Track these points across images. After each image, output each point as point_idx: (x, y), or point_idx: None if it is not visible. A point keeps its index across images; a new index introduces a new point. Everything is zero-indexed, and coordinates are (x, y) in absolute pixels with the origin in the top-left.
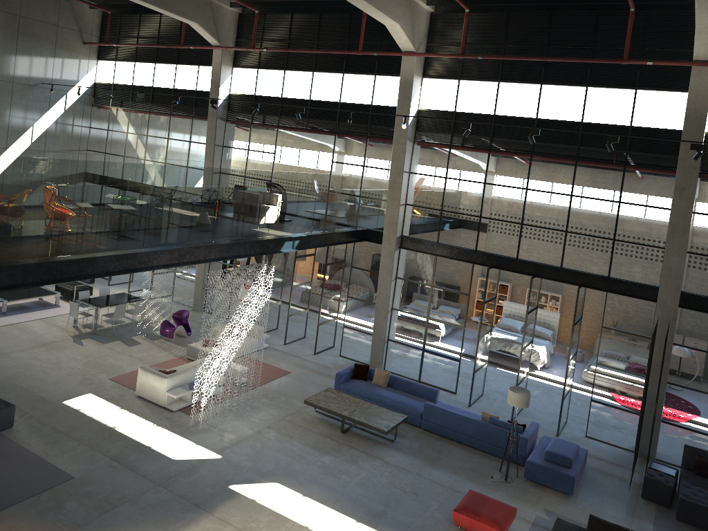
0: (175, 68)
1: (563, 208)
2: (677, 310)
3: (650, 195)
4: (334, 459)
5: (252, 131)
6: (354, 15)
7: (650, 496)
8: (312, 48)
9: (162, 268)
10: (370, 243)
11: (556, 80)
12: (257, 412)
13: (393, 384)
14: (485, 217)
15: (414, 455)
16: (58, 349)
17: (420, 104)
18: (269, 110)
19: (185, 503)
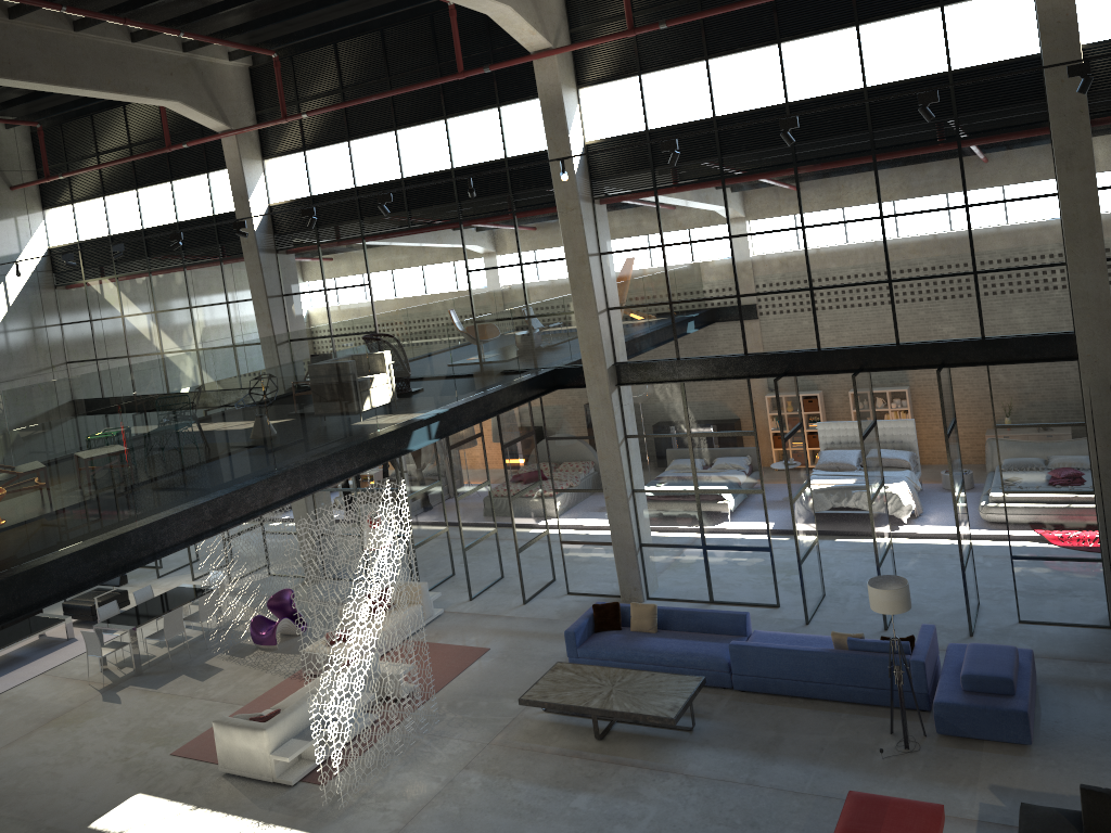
0: (170, 187)
1: (873, 243)
2: None
3: (1016, 179)
4: (595, 797)
5: (323, 256)
6: (436, 17)
7: None
8: (382, 91)
9: (184, 547)
10: (567, 390)
11: (803, 29)
12: (442, 743)
13: (668, 622)
14: (745, 294)
15: (734, 746)
16: (76, 722)
17: (585, 135)
18: (342, 214)
19: None
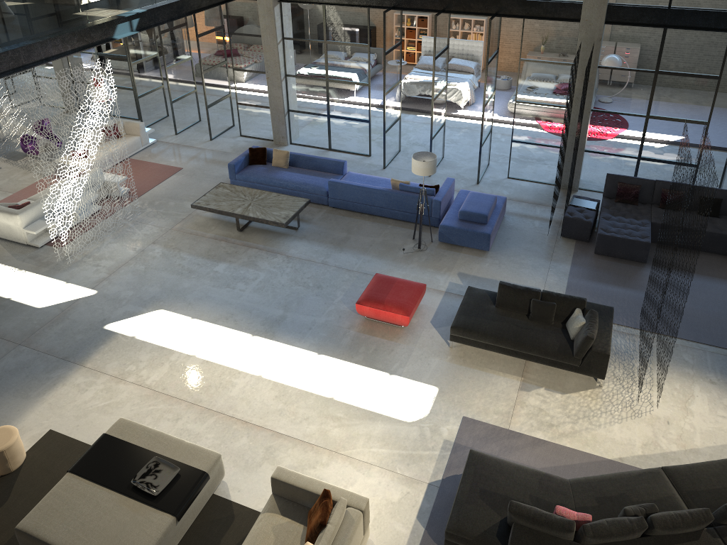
0: None
1: None
2: (602, 29)
3: None
4: (230, 265)
5: None
6: None
7: (569, 234)
8: None
9: None
10: (245, 0)
11: None
12: (141, 227)
13: (296, 162)
14: None
15: (320, 240)
16: None
17: None
18: None
19: (52, 360)
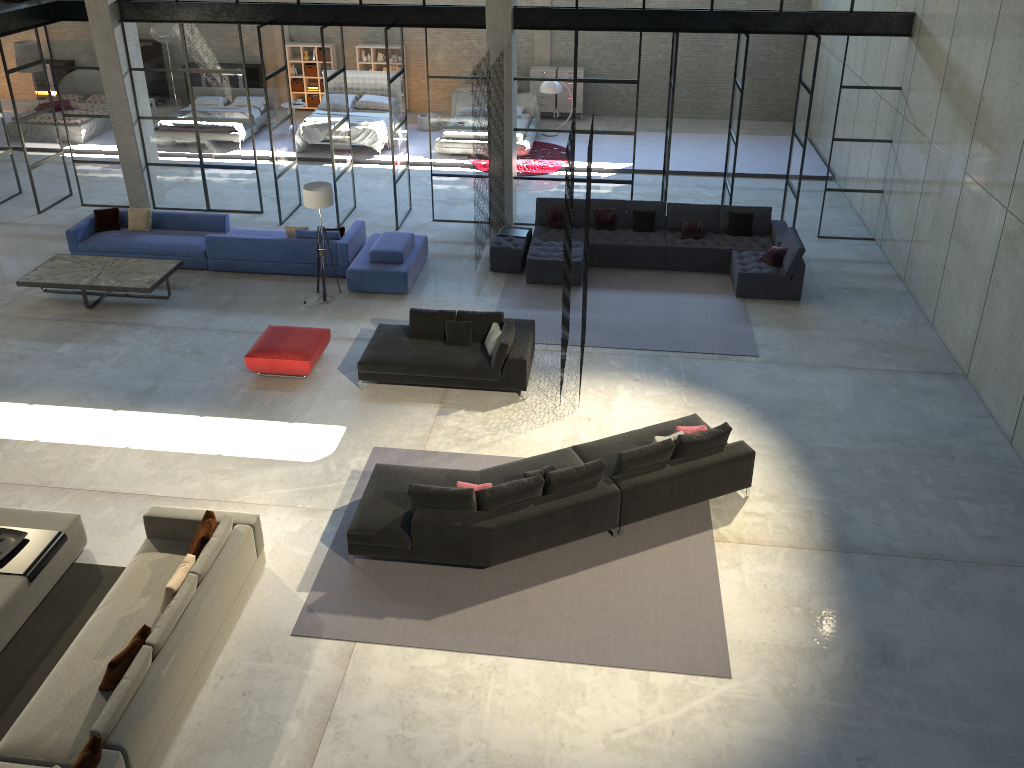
0: None
1: None
2: (511, 34)
3: None
4: (78, 345)
5: None
6: None
7: (500, 267)
8: None
9: None
10: (72, 22)
11: None
12: None
13: (161, 223)
14: None
15: (199, 306)
16: None
17: None
18: None
19: None
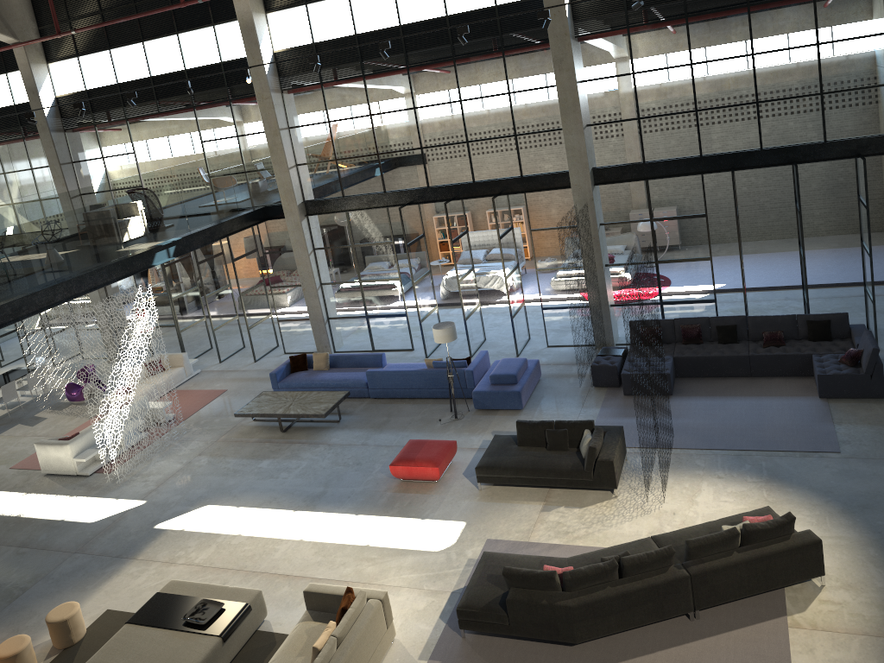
0: None
1: (457, 117)
2: (591, 190)
3: (536, 76)
4: (273, 461)
5: (99, 133)
6: None
7: (600, 383)
8: (131, 13)
9: None
10: (275, 220)
11: None
12: (187, 444)
13: (336, 363)
14: (382, 153)
15: (361, 427)
16: None
17: (274, 46)
18: (110, 103)
19: (106, 559)
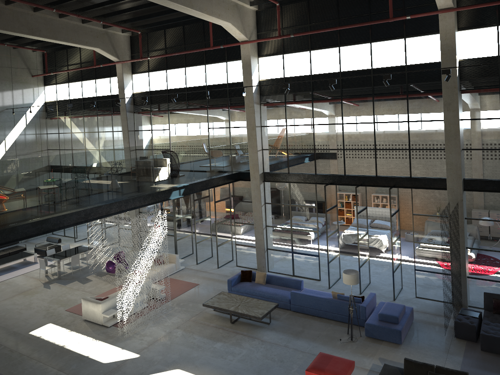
0: (95, 82)
1: (370, 133)
2: (462, 193)
3: (429, 112)
4: (224, 344)
5: (152, 116)
6: (205, 22)
7: (461, 336)
8: (181, 51)
9: (71, 226)
10: (243, 181)
11: (349, 42)
12: (170, 318)
13: (270, 281)
14: (317, 149)
15: (284, 332)
16: (32, 294)
17: (259, 77)
18: (161, 99)
19: None
